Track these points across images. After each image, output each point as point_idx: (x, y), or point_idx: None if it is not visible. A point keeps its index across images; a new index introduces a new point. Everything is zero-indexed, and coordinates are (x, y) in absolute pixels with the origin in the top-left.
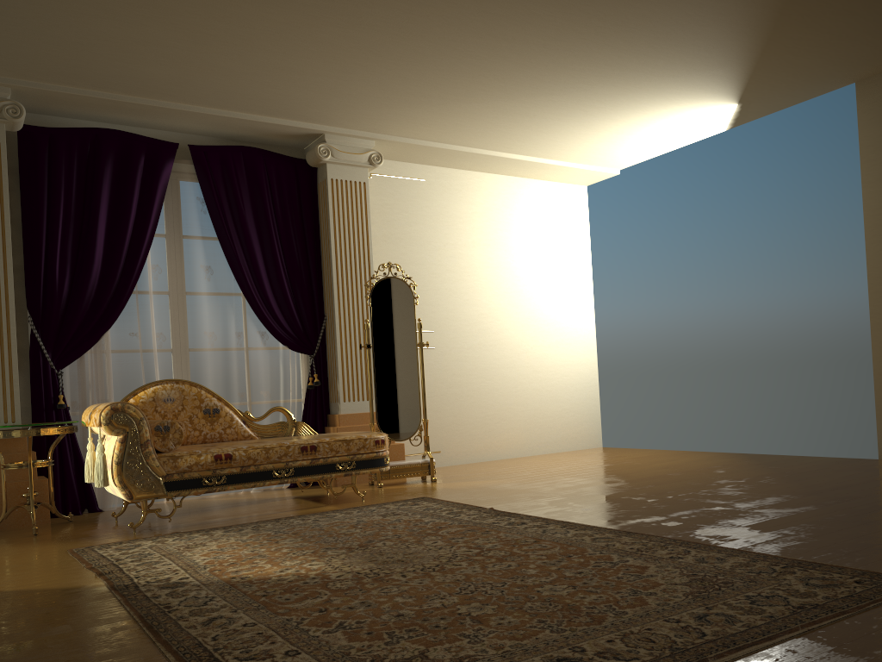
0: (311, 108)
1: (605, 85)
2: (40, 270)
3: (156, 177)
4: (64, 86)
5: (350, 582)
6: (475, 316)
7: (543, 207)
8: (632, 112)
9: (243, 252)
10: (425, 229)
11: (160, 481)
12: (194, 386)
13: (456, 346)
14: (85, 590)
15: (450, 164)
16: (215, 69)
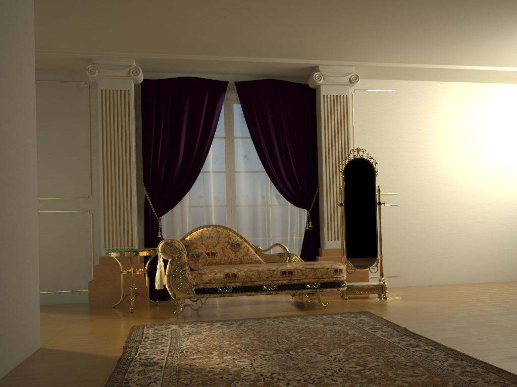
0: (305, 49)
1: None
2: (150, 160)
3: (214, 103)
4: (161, 54)
5: (248, 383)
6: (429, 183)
7: (488, 102)
8: None
9: (266, 145)
10: (393, 124)
11: (192, 288)
12: (225, 229)
13: (415, 204)
14: (105, 359)
15: (413, 77)
16: (238, 31)
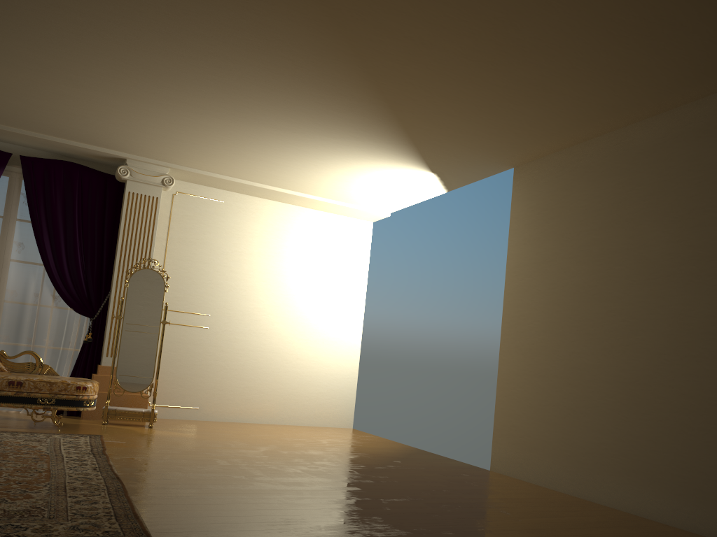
0: (103, 139)
1: (310, 147)
2: None
3: None
4: None
5: None
6: (250, 309)
7: (328, 233)
8: (353, 170)
9: (49, 236)
10: (217, 238)
11: None
12: None
13: (229, 330)
14: None
15: (245, 192)
16: (10, 105)
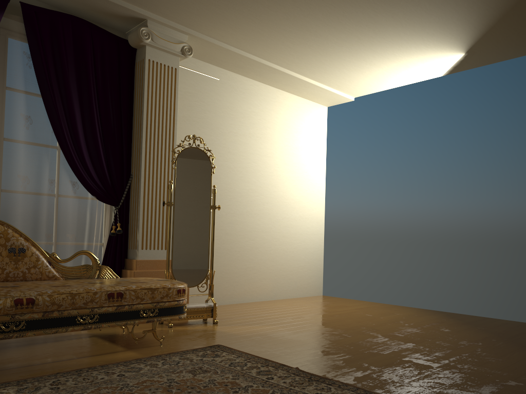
0: None
1: (386, 15)
2: None
3: None
4: None
5: None
6: (246, 190)
7: (298, 116)
8: (391, 46)
9: (63, 109)
10: (216, 118)
11: None
12: (1, 224)
13: (231, 212)
14: None
15: (240, 70)
16: None
